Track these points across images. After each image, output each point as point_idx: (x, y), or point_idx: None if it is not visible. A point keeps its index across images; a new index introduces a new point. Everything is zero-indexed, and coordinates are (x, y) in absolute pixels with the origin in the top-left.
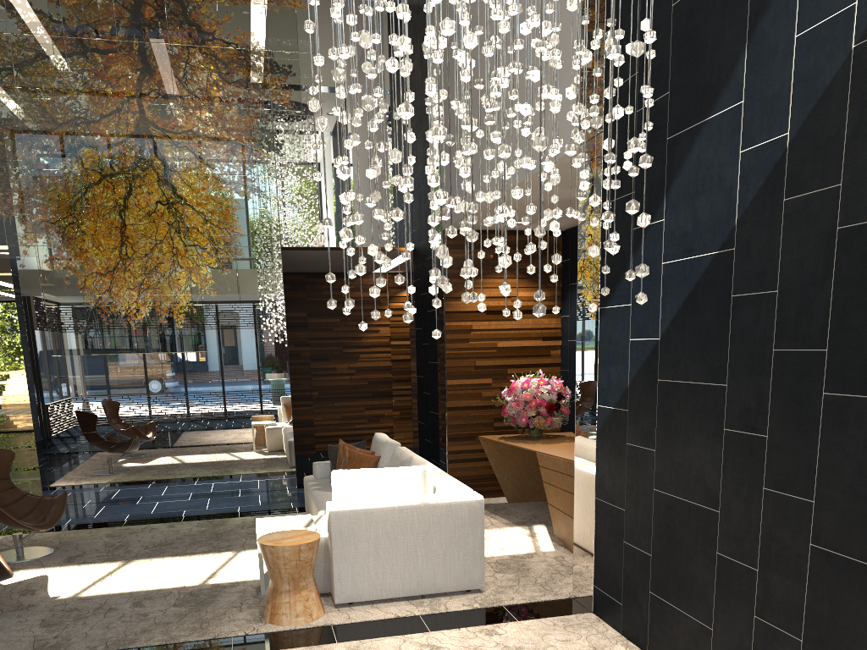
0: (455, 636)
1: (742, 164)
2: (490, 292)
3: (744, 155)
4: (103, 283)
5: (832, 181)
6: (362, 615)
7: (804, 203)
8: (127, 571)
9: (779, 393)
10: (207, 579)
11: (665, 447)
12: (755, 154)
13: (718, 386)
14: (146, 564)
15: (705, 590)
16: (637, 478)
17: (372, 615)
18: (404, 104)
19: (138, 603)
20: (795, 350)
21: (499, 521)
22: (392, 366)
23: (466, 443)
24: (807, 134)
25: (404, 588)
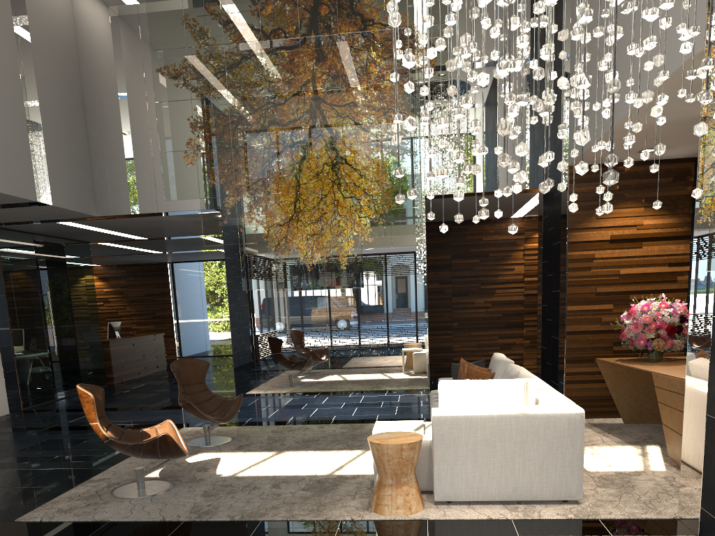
0: None
1: None
2: (614, 222)
3: None
4: (281, 232)
5: None
6: (457, 514)
7: None
8: (277, 459)
9: None
10: (335, 470)
11: None
12: None
13: None
14: (293, 455)
15: None
16: None
17: (466, 515)
18: None
19: (276, 485)
20: None
21: (610, 440)
22: (524, 300)
23: (583, 365)
24: None
25: (500, 493)
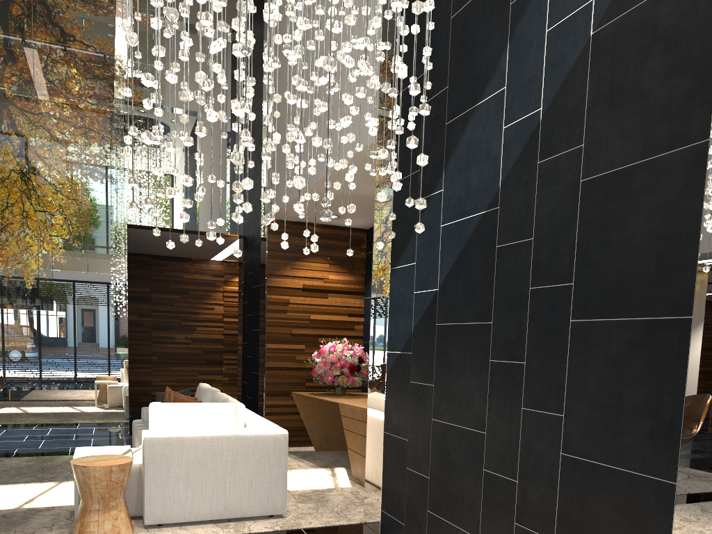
0: None
1: (505, 137)
2: (306, 273)
3: (507, 130)
4: None
5: (576, 143)
6: None
7: (554, 163)
8: None
9: (534, 324)
10: (24, 504)
11: (442, 381)
12: (515, 128)
13: (485, 324)
14: None
15: (474, 504)
16: (418, 411)
17: None
18: (204, 13)
19: None
20: (547, 287)
21: (305, 464)
22: (224, 339)
23: (281, 398)
24: (556, 107)
25: (211, 512)
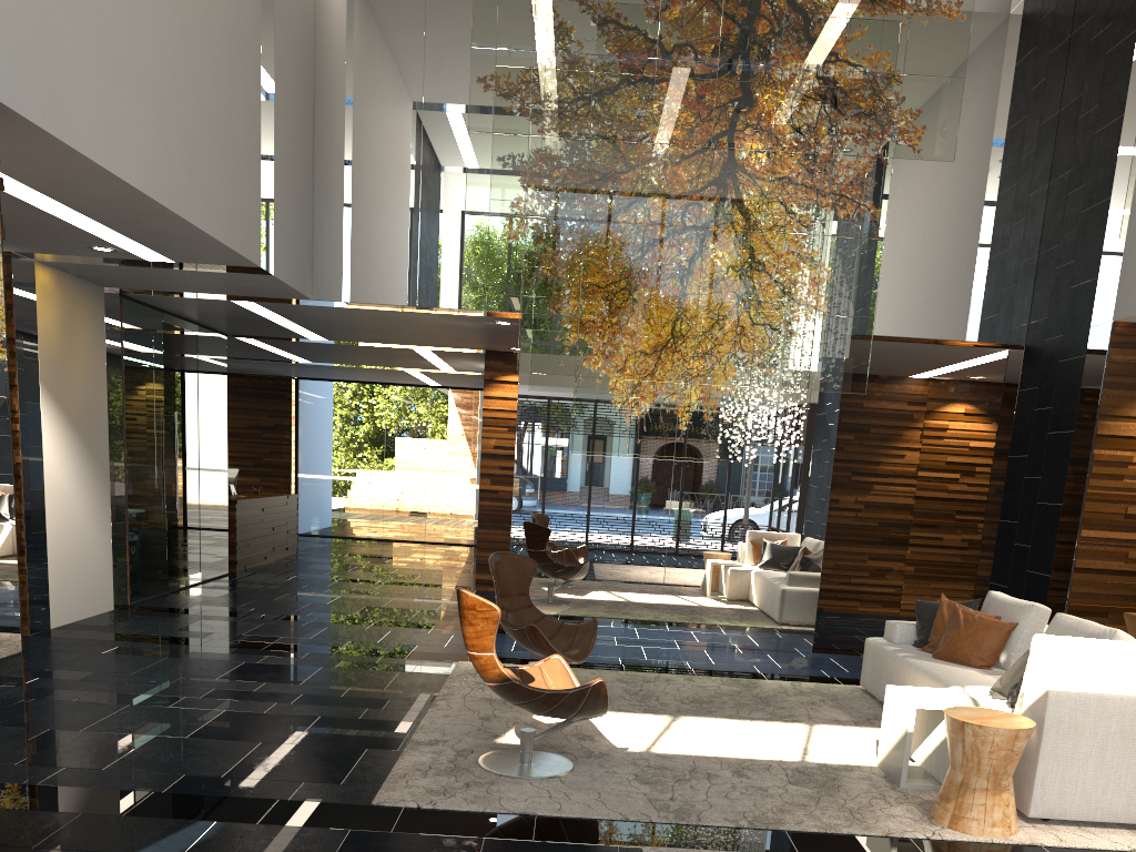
0: None
1: None
2: None
3: None
4: (646, 366)
5: None
6: (1078, 840)
7: None
8: (686, 729)
9: None
10: (803, 755)
11: None
12: None
13: None
14: (703, 724)
15: None
16: None
17: (1094, 842)
18: None
19: (739, 773)
20: None
21: None
22: (914, 505)
23: (1092, 620)
24: None
25: (1128, 811)
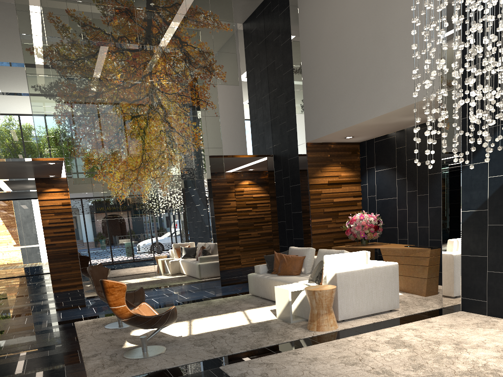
0: (415, 325)
1: None
2: (329, 174)
3: None
4: (133, 175)
5: None
6: (357, 323)
7: None
8: (198, 323)
9: None
10: (249, 321)
11: None
12: None
13: None
14: (203, 320)
15: None
16: (497, 239)
17: (362, 323)
18: None
19: (232, 333)
20: None
21: None
22: (238, 222)
23: None
24: None
25: (367, 310)
